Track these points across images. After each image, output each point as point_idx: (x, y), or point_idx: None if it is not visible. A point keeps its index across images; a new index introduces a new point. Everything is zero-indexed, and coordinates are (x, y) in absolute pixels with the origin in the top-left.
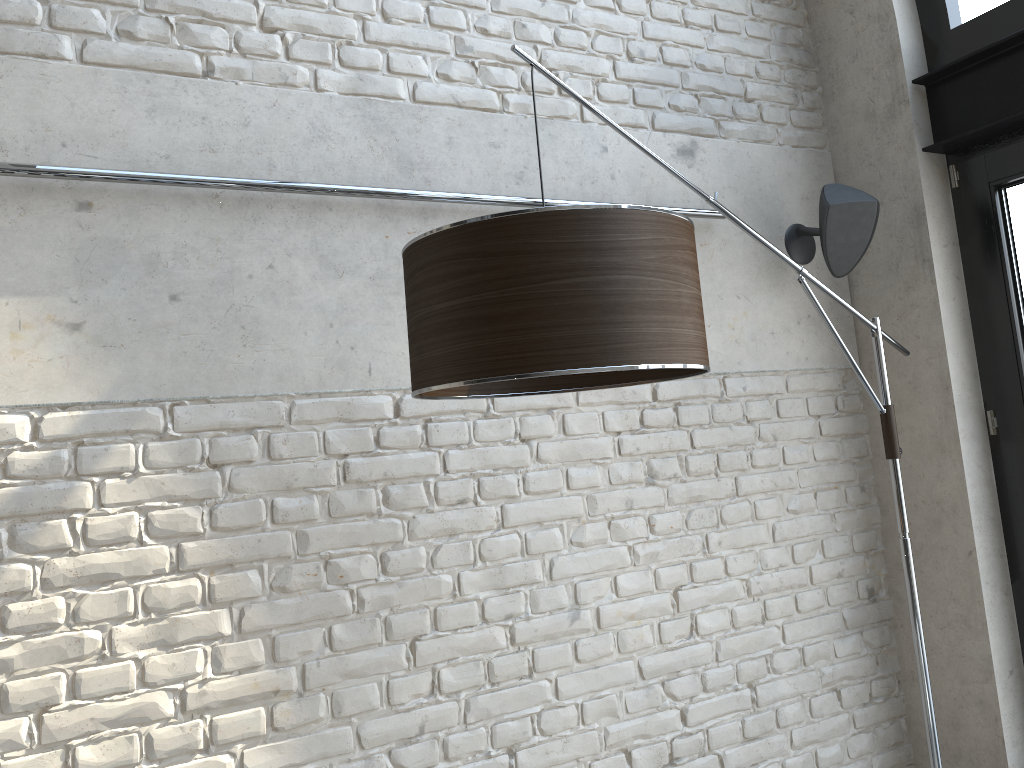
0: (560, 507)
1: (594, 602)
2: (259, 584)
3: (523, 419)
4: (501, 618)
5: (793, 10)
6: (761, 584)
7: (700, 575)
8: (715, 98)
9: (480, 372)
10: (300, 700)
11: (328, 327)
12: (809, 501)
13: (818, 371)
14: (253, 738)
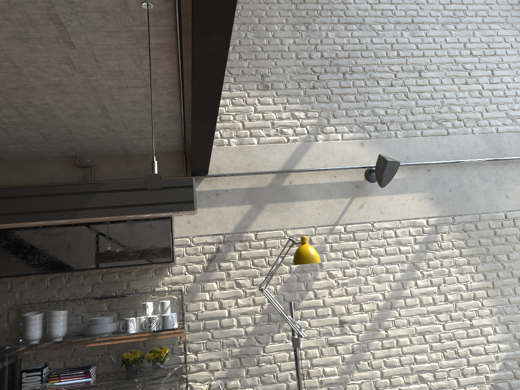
0: None
1: None
2: (479, 260)
3: None
4: None
5: None
6: None
7: None
8: None
9: None
10: (493, 290)
11: (485, 195)
12: None
13: None
14: (483, 298)
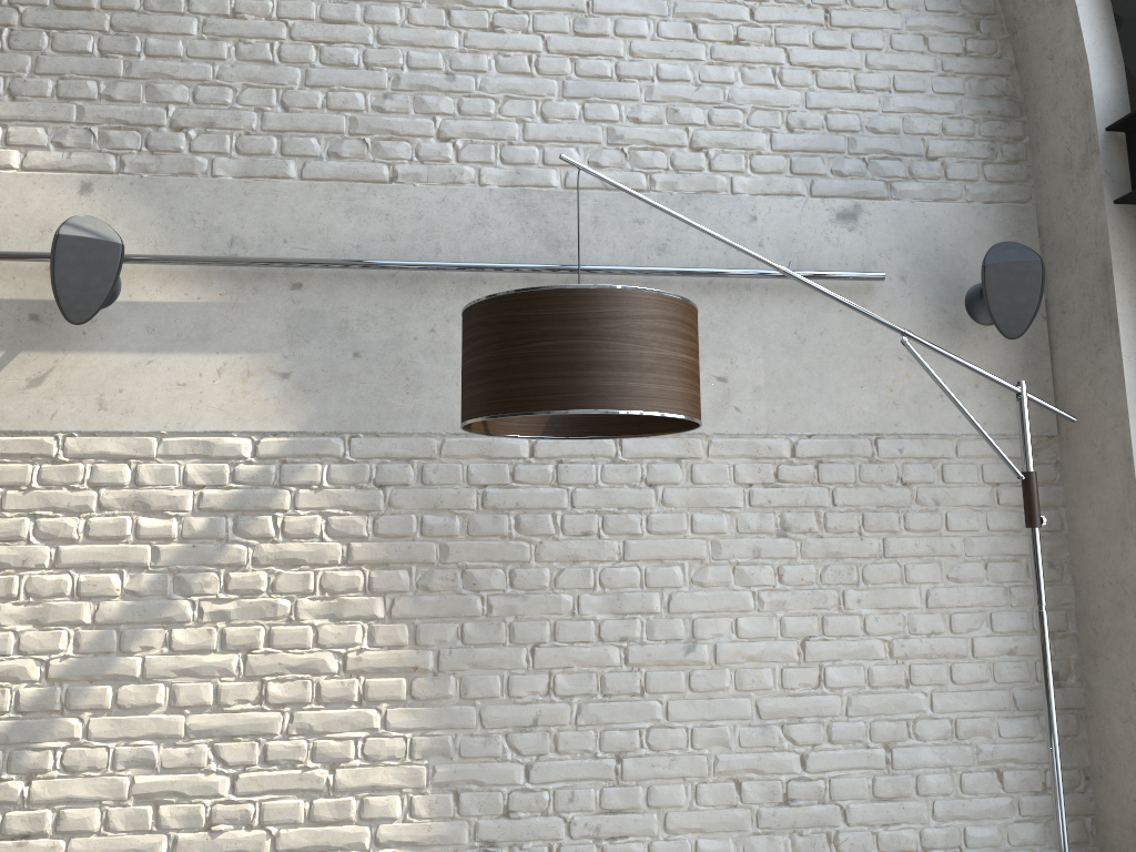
0: (682, 548)
1: (712, 639)
2: (407, 581)
3: (650, 466)
4: (616, 639)
5: (996, 59)
6: (906, 648)
7: (832, 629)
8: (888, 159)
9: (481, 412)
10: (434, 678)
11: None
12: (976, 571)
13: (1000, 437)
14: (396, 701)
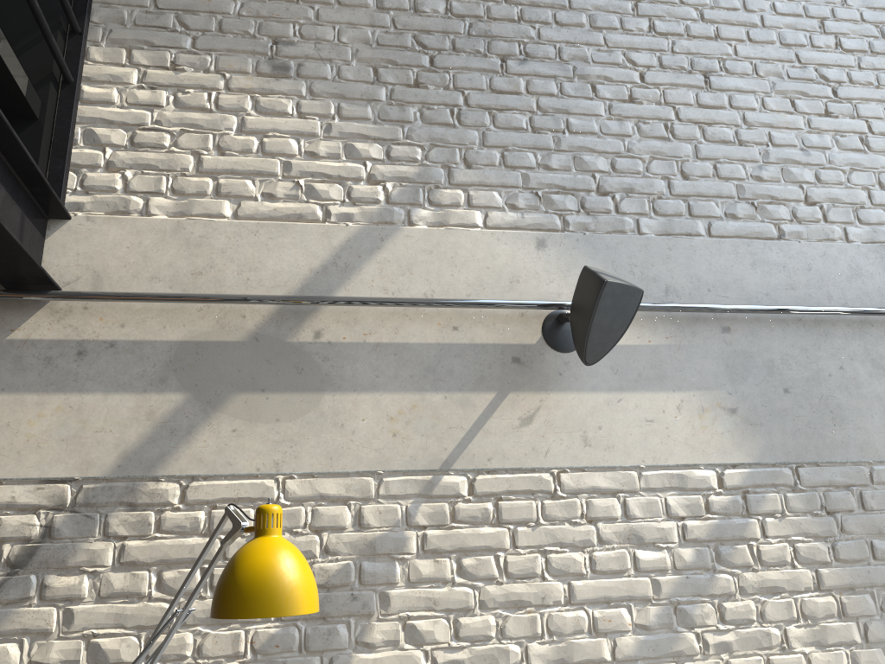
0: None
1: None
2: (873, 605)
3: None
4: None
5: None
6: None
7: None
8: None
9: None
10: None
11: None
12: None
13: None
14: None
